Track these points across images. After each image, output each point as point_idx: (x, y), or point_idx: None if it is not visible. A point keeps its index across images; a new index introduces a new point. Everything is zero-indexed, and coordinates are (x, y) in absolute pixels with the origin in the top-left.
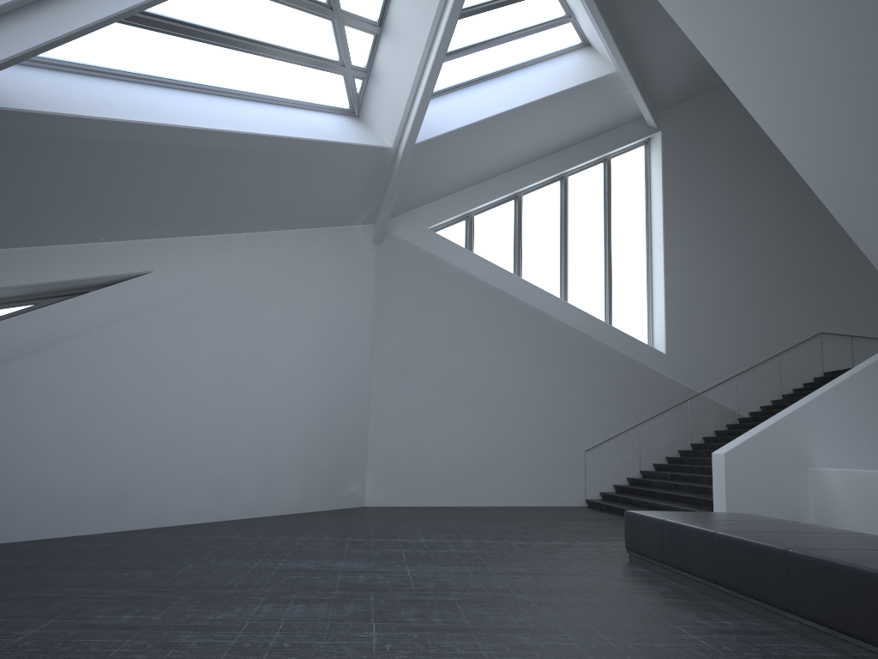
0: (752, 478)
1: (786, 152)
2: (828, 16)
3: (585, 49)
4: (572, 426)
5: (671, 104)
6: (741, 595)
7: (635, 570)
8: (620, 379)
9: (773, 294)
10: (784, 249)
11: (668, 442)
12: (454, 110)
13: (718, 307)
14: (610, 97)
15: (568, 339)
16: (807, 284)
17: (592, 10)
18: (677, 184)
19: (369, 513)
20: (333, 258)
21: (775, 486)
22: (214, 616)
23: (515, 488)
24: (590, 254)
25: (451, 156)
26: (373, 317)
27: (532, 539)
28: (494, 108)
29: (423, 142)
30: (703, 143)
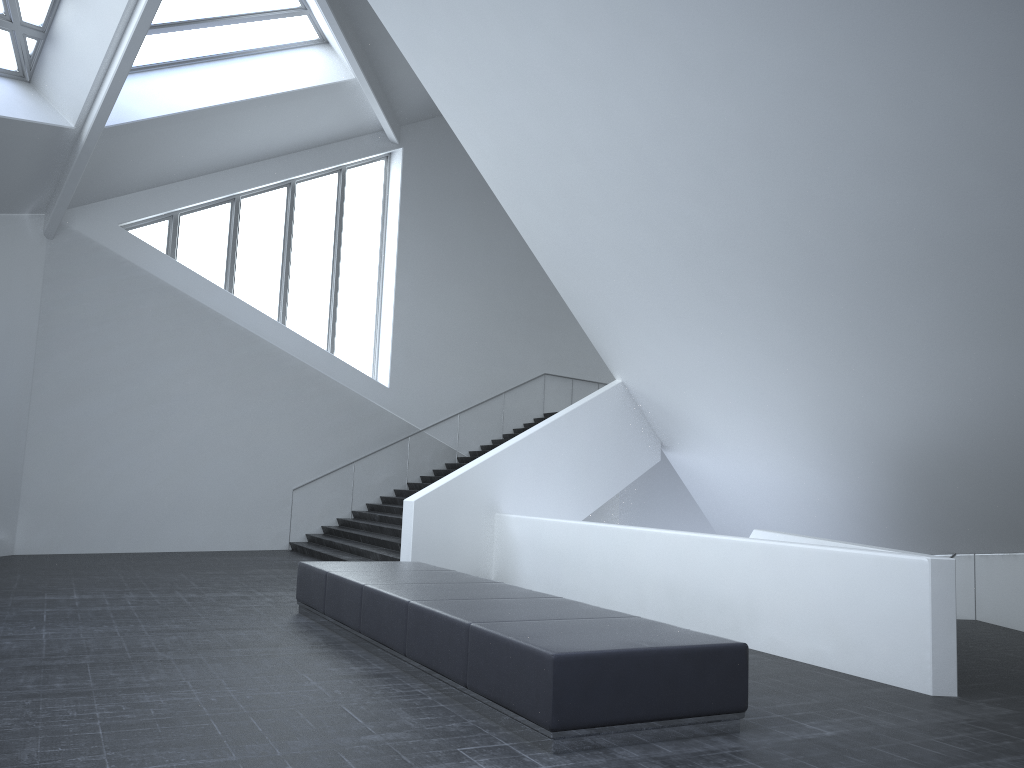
0: (440, 524)
1: (504, 203)
2: (531, 92)
3: (322, 46)
4: (280, 463)
5: (416, 120)
6: (376, 643)
7: (300, 621)
8: (338, 413)
9: (503, 332)
10: (518, 287)
11: (384, 481)
12: (160, 92)
13: (447, 342)
14: (347, 104)
15: (282, 366)
16: (536, 324)
17: (326, 13)
18: (416, 208)
19: (17, 564)
20: None
21: (462, 532)
22: None
23: (209, 531)
24: (316, 273)
25: (152, 146)
26: (39, 327)
27: (208, 591)
28: (209, 98)
29: (117, 126)
30: (446, 167)
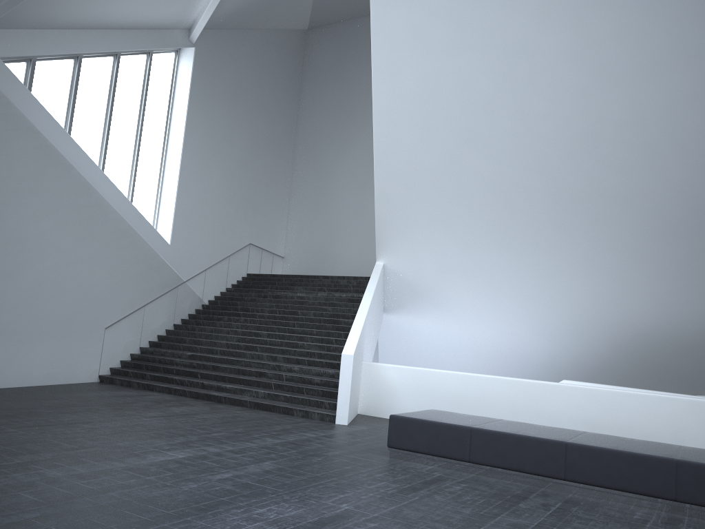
0: (355, 372)
1: (378, 126)
2: (512, 64)
3: None
4: (99, 304)
5: (206, 28)
6: (602, 489)
7: (428, 467)
8: (139, 263)
9: (233, 209)
10: (243, 175)
11: (161, 322)
12: None
13: (205, 212)
14: (189, 2)
15: (107, 218)
16: (249, 205)
17: None
18: (198, 99)
19: None
20: None
21: (357, 377)
22: None
23: (44, 366)
24: (124, 138)
25: None
26: None
27: (240, 437)
28: None
29: None
30: (216, 71)
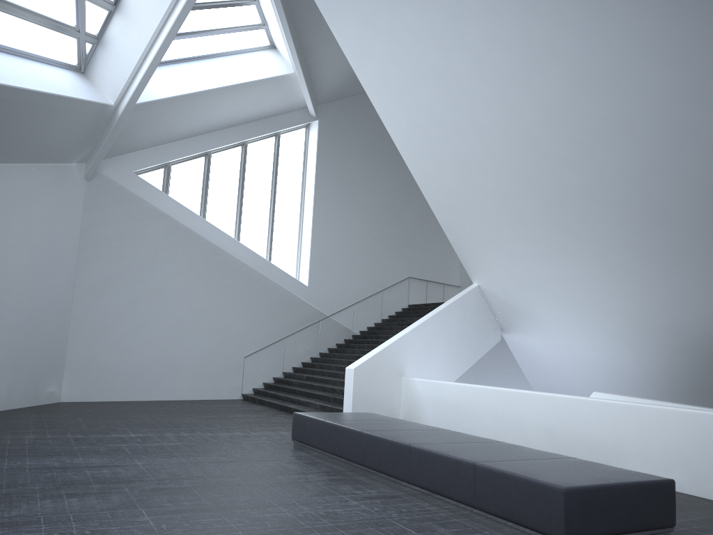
0: (369, 385)
1: (408, 162)
2: (447, 88)
3: (271, 50)
4: (236, 338)
5: (327, 101)
6: (377, 472)
7: (301, 454)
8: (274, 303)
9: (382, 248)
10: (392, 217)
11: (304, 351)
12: (167, 81)
13: (346, 254)
14: (286, 90)
15: (238, 271)
16: (403, 243)
17: (284, 29)
18: (326, 161)
19: (69, 409)
20: (50, 191)
21: (382, 390)
22: (9, 513)
23: (189, 386)
24: (259, 206)
25: (160, 117)
26: (79, 242)
27: (217, 431)
28: (199, 85)
29: (140, 104)
30: (346, 134)
